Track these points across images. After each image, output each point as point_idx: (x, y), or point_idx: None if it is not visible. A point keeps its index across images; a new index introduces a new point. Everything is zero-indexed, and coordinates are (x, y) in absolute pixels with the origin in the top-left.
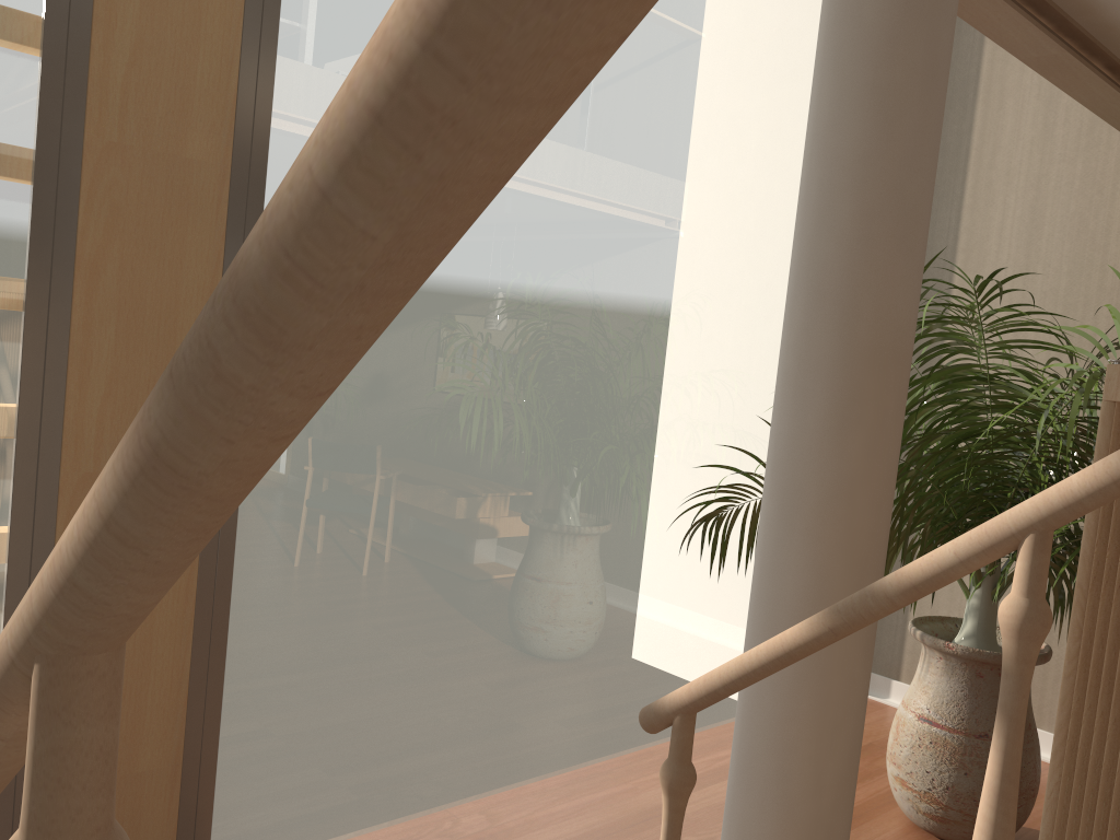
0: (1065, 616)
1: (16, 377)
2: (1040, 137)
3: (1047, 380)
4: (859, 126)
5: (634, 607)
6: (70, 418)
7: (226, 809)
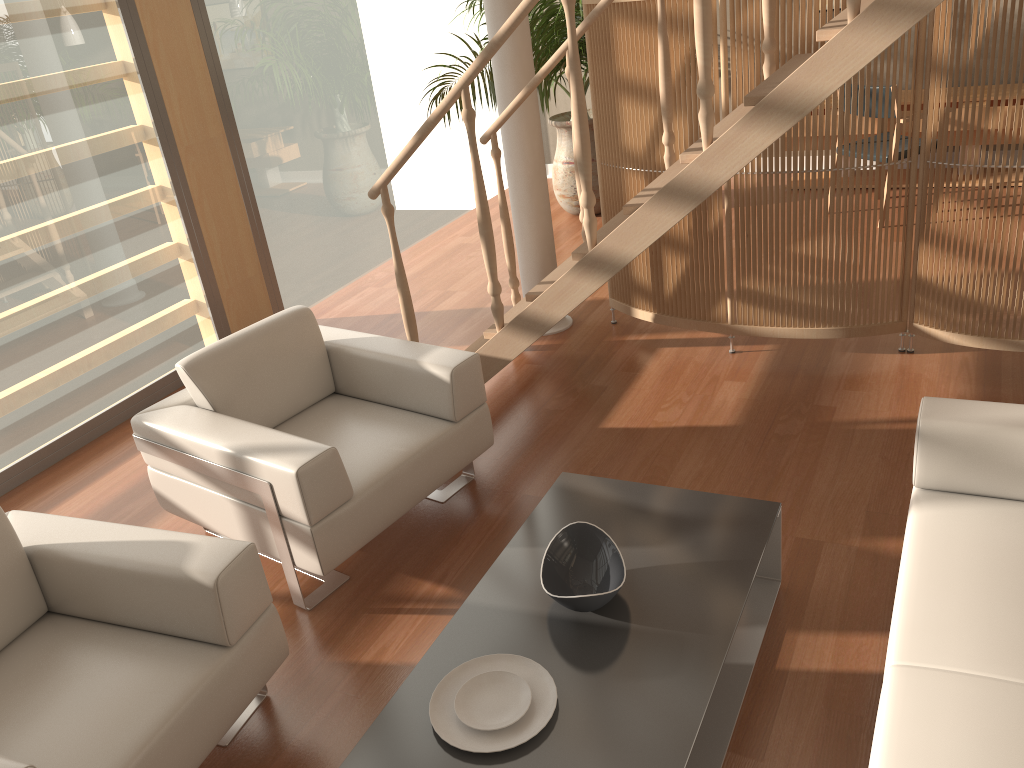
0: None
1: (149, 109)
2: None
3: None
4: None
5: (413, 157)
6: (172, 122)
7: (283, 290)
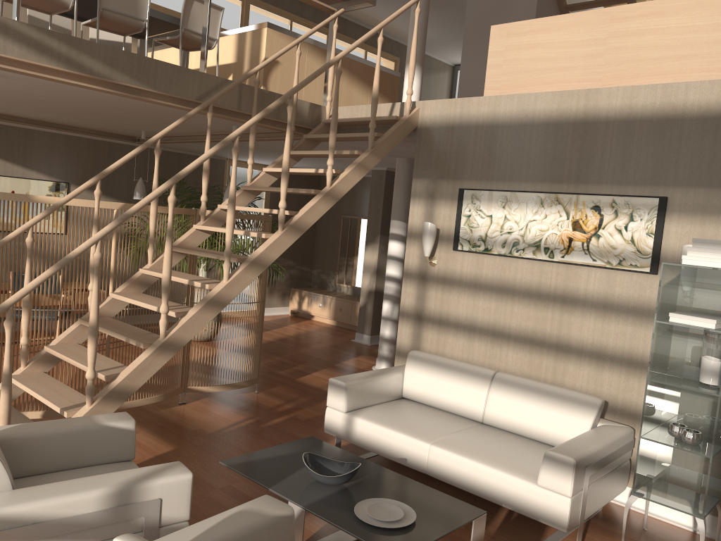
0: None
1: None
2: None
3: None
4: None
5: None
6: None
7: None
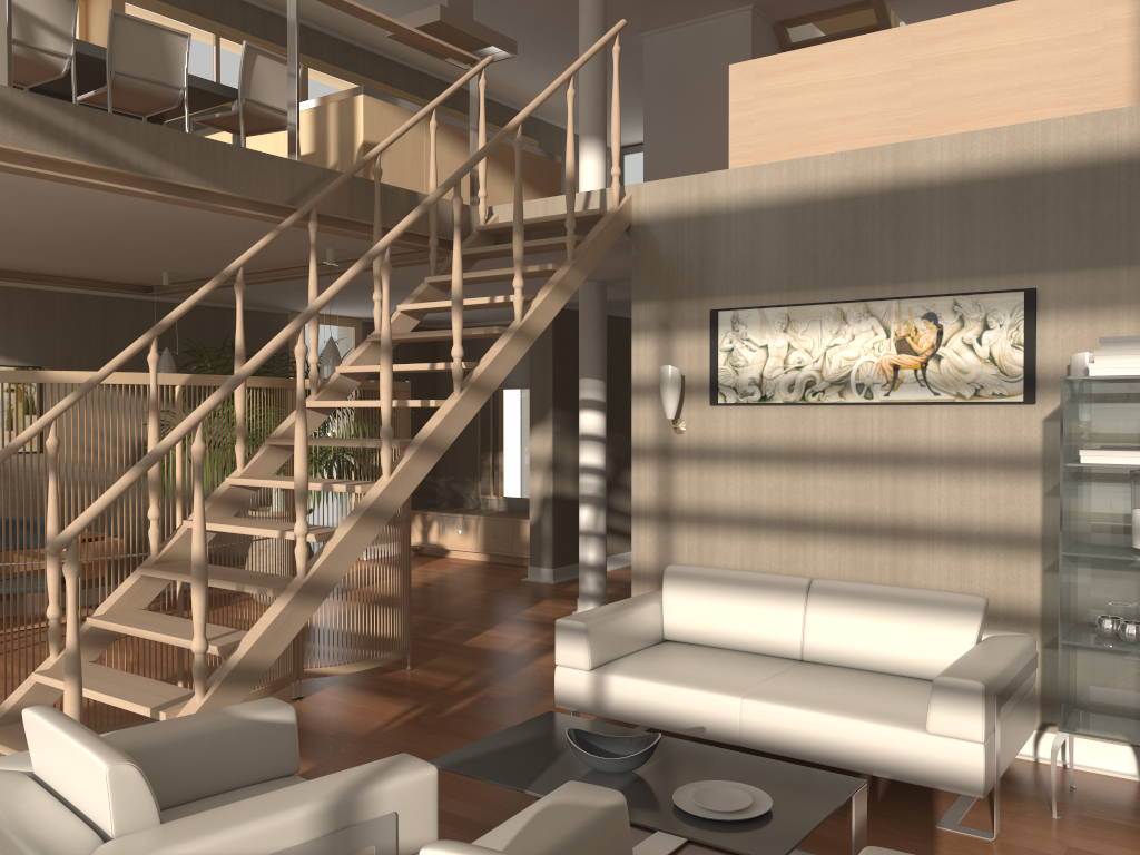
0: None
1: None
2: None
3: None
4: None
5: None
6: None
7: None
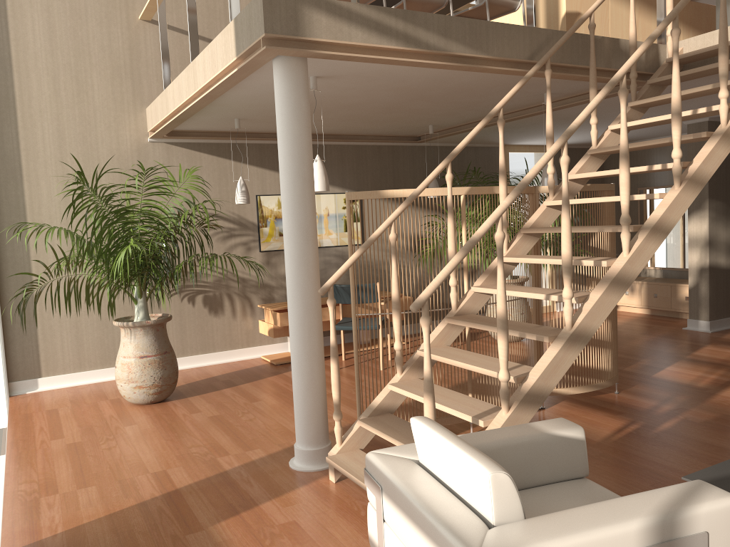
0: (154, 303)
1: None
2: (54, 94)
3: (144, 208)
4: (306, 137)
5: None
6: None
7: None
